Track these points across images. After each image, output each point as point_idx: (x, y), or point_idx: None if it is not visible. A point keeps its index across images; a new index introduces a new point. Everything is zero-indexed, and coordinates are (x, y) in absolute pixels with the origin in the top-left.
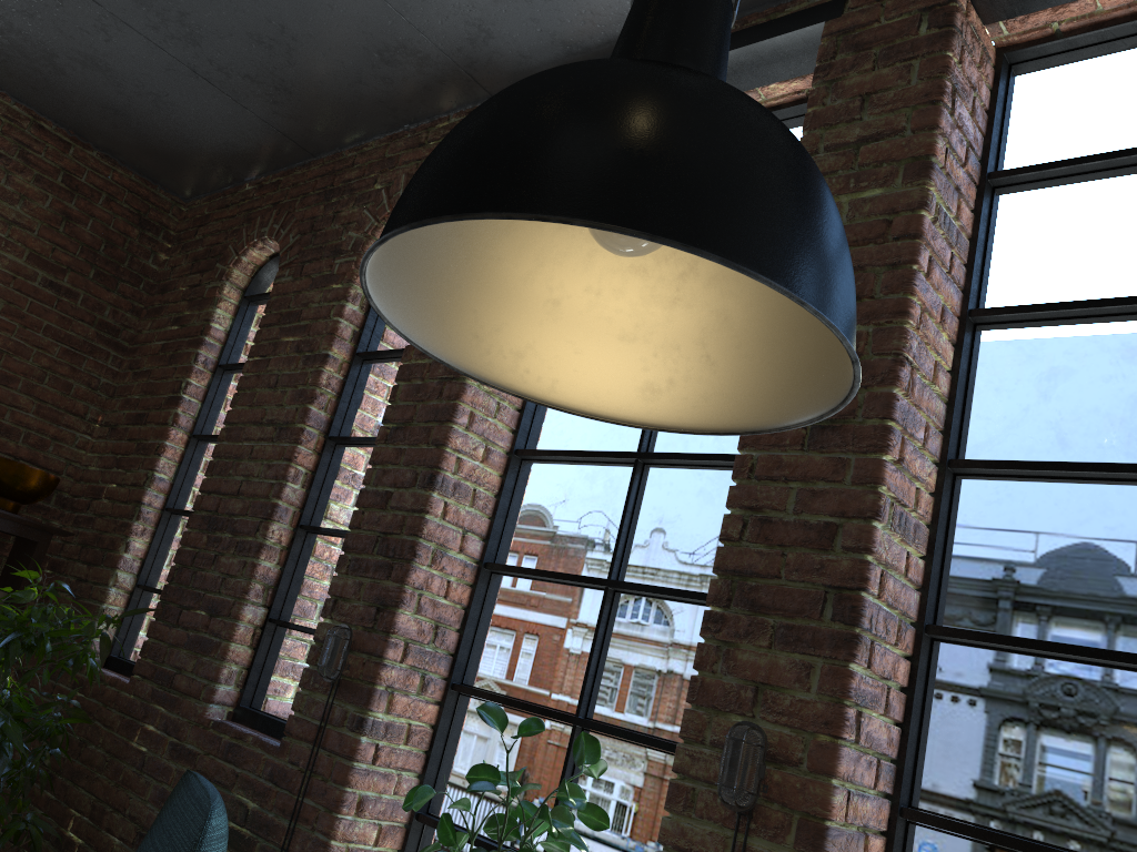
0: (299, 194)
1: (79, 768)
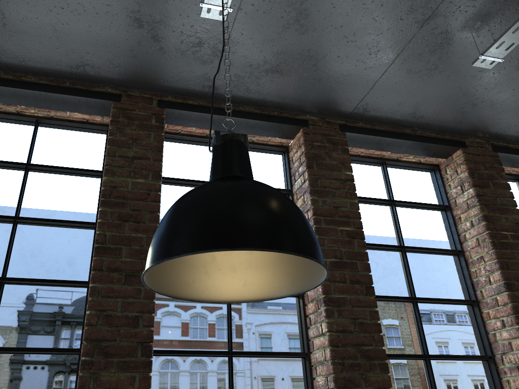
0: None
1: None
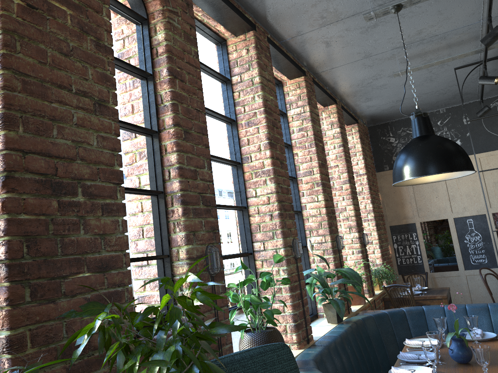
0: None
1: None
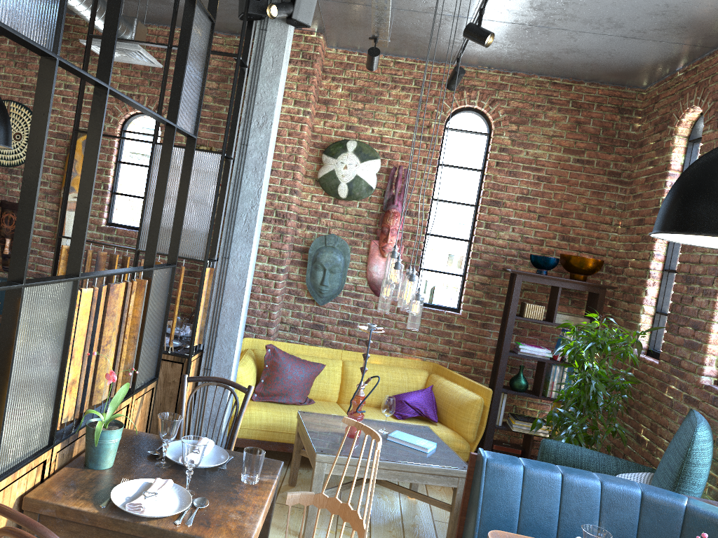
0: (709, 75)
1: (641, 405)
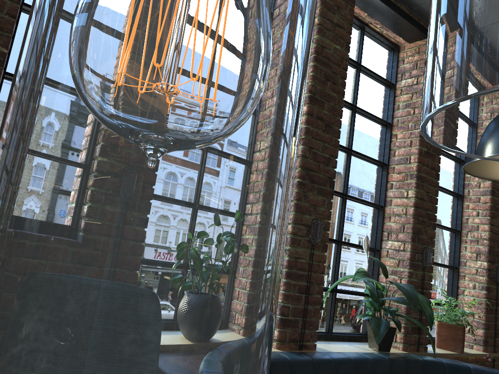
0: None
1: None
